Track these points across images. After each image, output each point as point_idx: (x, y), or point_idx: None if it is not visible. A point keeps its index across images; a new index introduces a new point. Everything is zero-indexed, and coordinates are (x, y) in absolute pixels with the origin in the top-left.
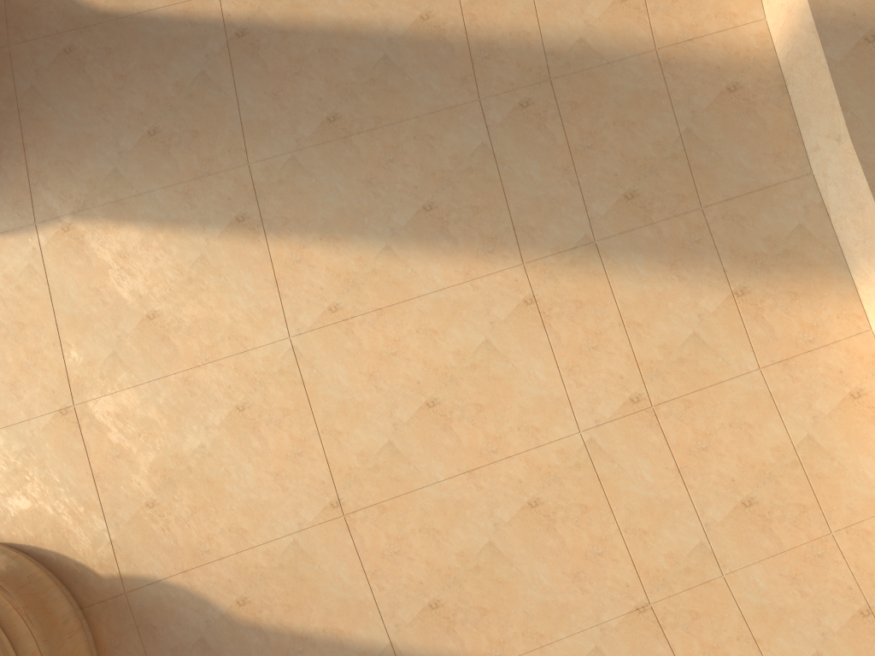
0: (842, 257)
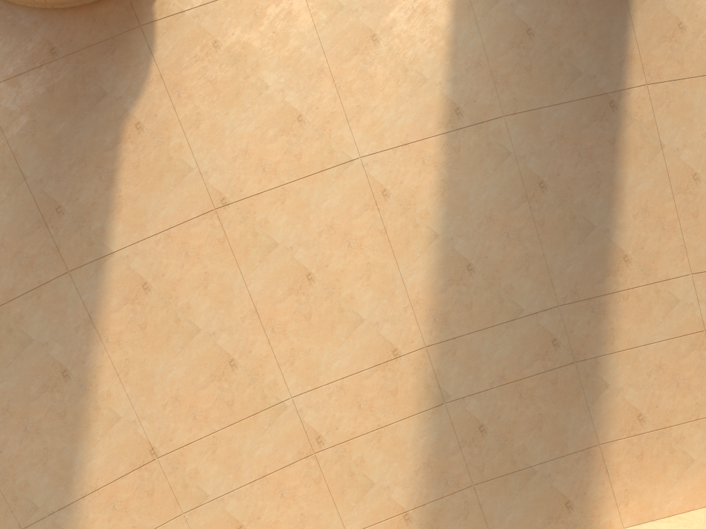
0: None
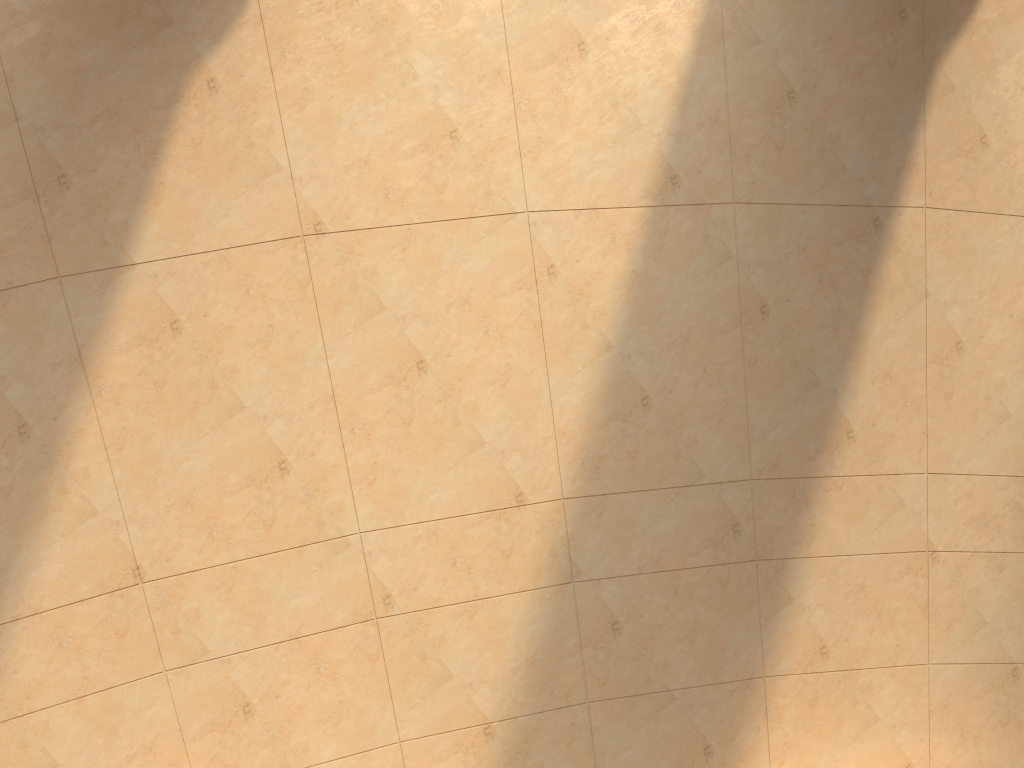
0: None
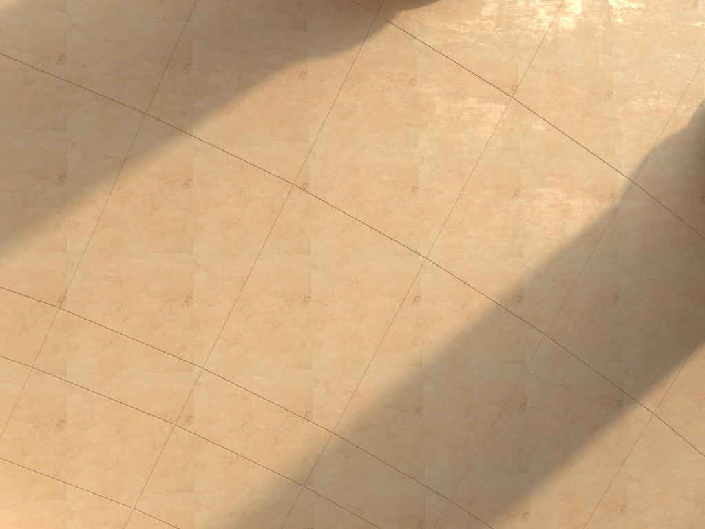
0: None
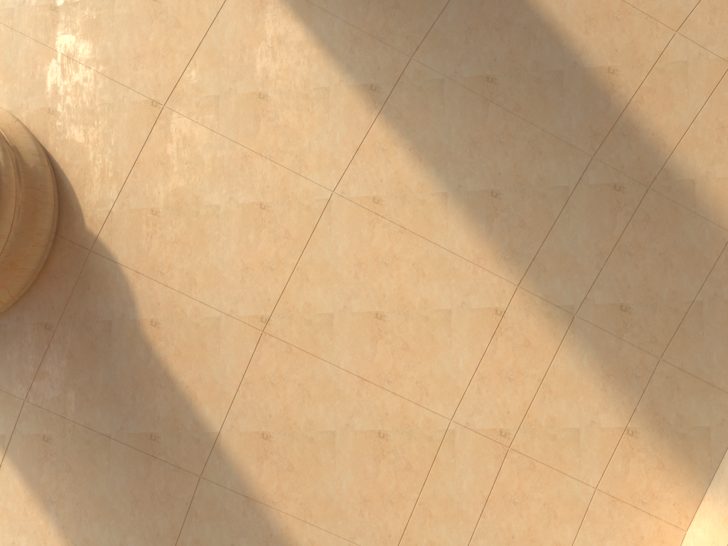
0: (714, 472)
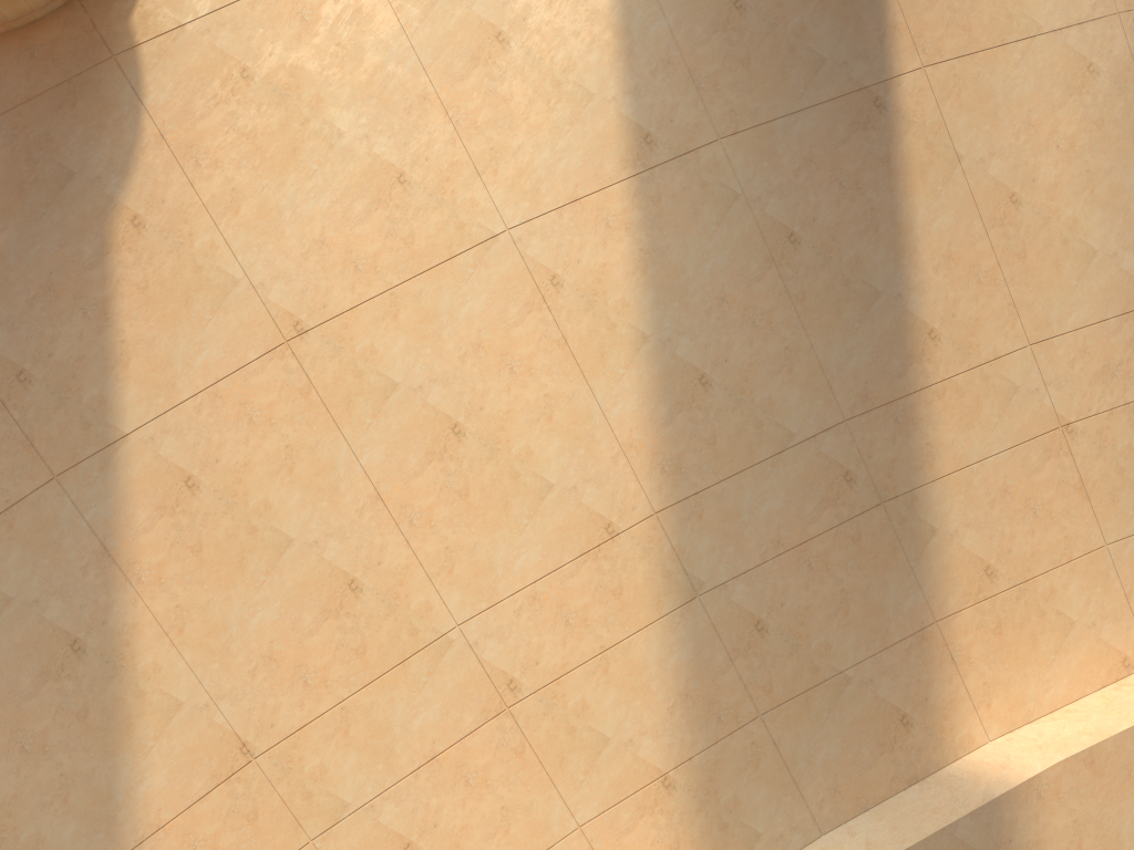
0: None
